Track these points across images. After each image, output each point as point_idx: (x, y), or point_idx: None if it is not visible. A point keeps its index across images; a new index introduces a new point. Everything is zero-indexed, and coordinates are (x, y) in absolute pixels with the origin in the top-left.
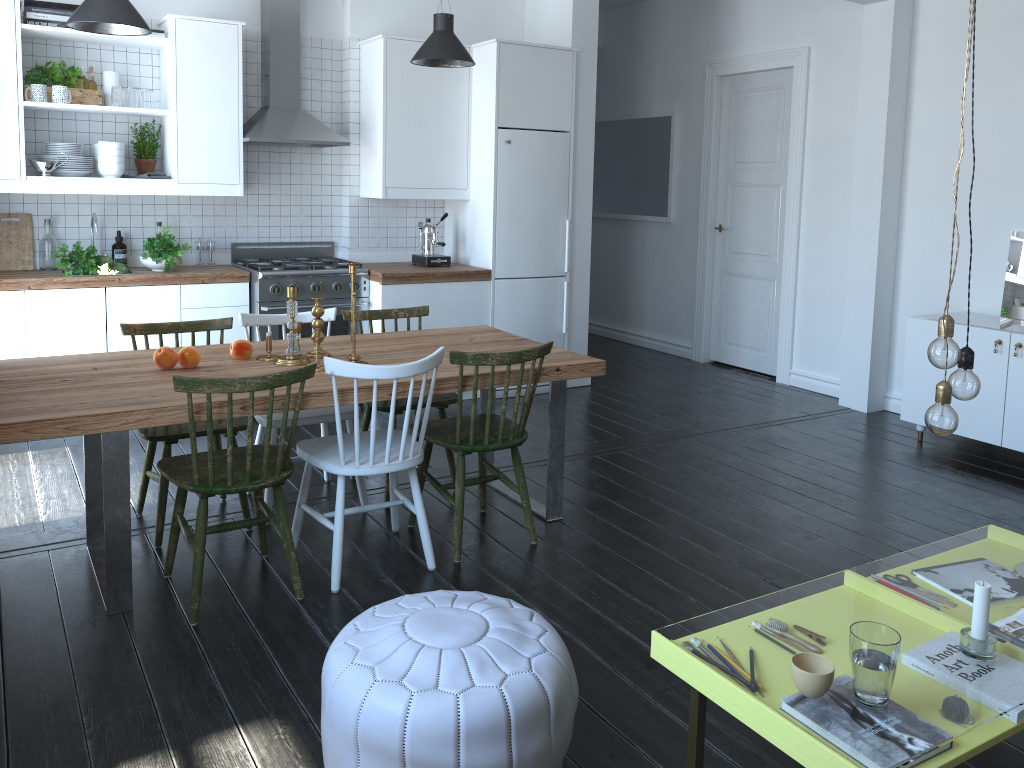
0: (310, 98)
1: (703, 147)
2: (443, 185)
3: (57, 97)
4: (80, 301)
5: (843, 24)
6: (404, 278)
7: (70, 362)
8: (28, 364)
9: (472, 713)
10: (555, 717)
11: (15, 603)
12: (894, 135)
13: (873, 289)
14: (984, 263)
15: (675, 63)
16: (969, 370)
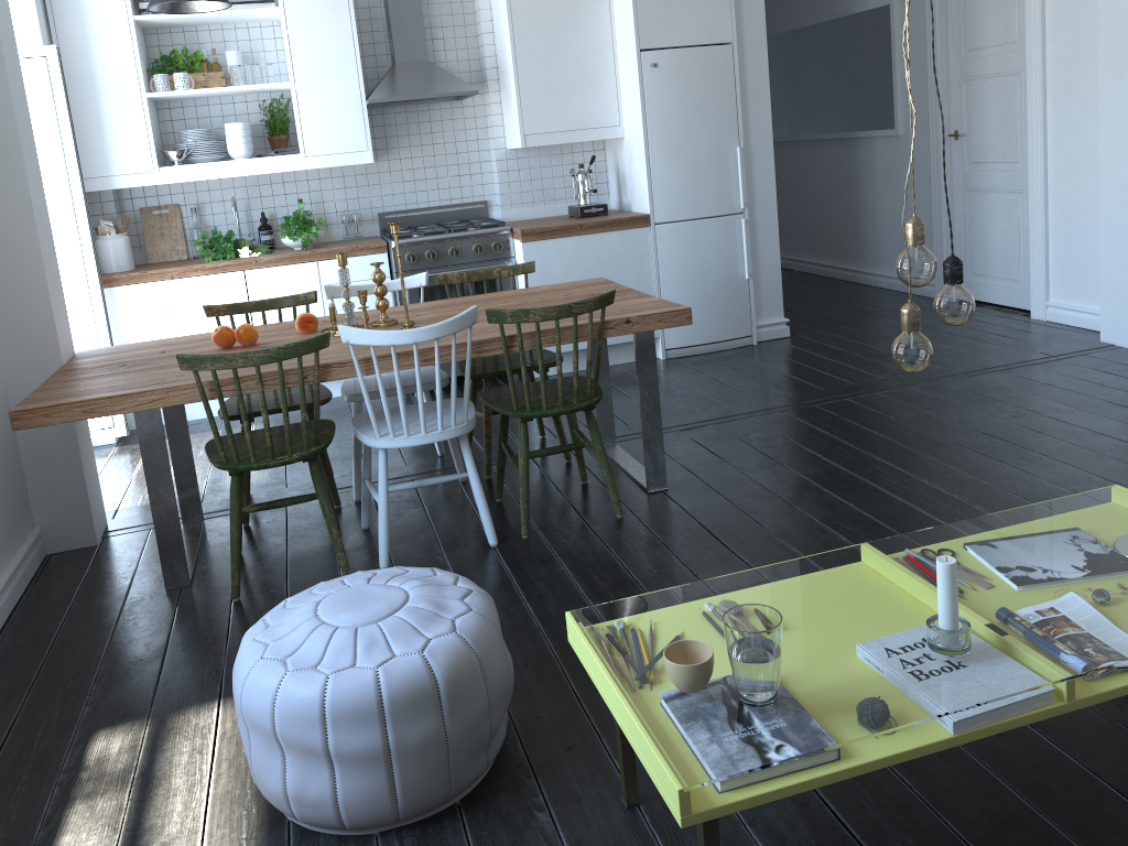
0: (443, 48)
1: (927, 37)
2: (591, 124)
3: (178, 85)
4: (221, 286)
5: None
6: (546, 233)
7: (148, 347)
8: (110, 351)
9: (339, 695)
10: (449, 703)
11: (97, 578)
12: None
13: None
14: None
15: None
16: (956, 286)
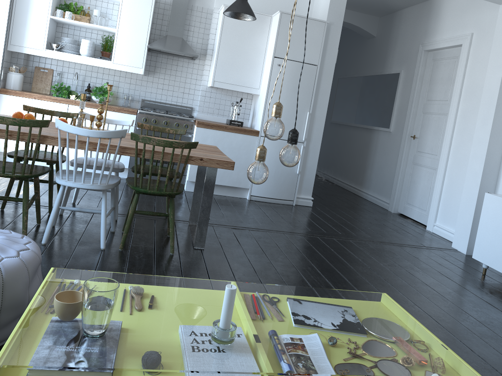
0: (192, 35)
1: (411, 90)
2: (245, 85)
3: (66, 16)
4: (56, 108)
5: (492, 19)
6: (209, 125)
7: None
8: None
9: None
10: None
11: None
12: None
13: (480, 177)
14: None
15: (406, 44)
16: (291, 145)
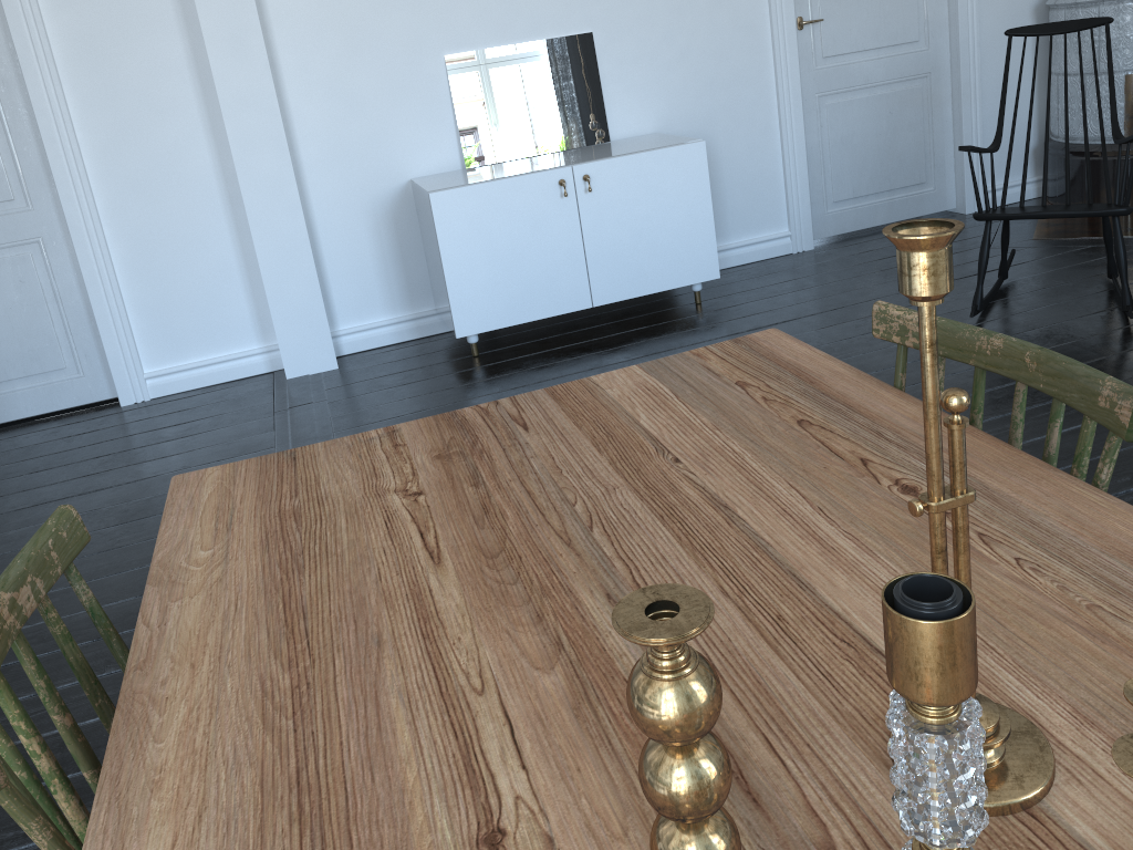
0: None
1: None
2: None
3: None
4: None
5: None
6: None
7: None
8: None
9: None
10: None
11: None
12: None
13: (294, 185)
14: (419, 107)
15: None
16: None
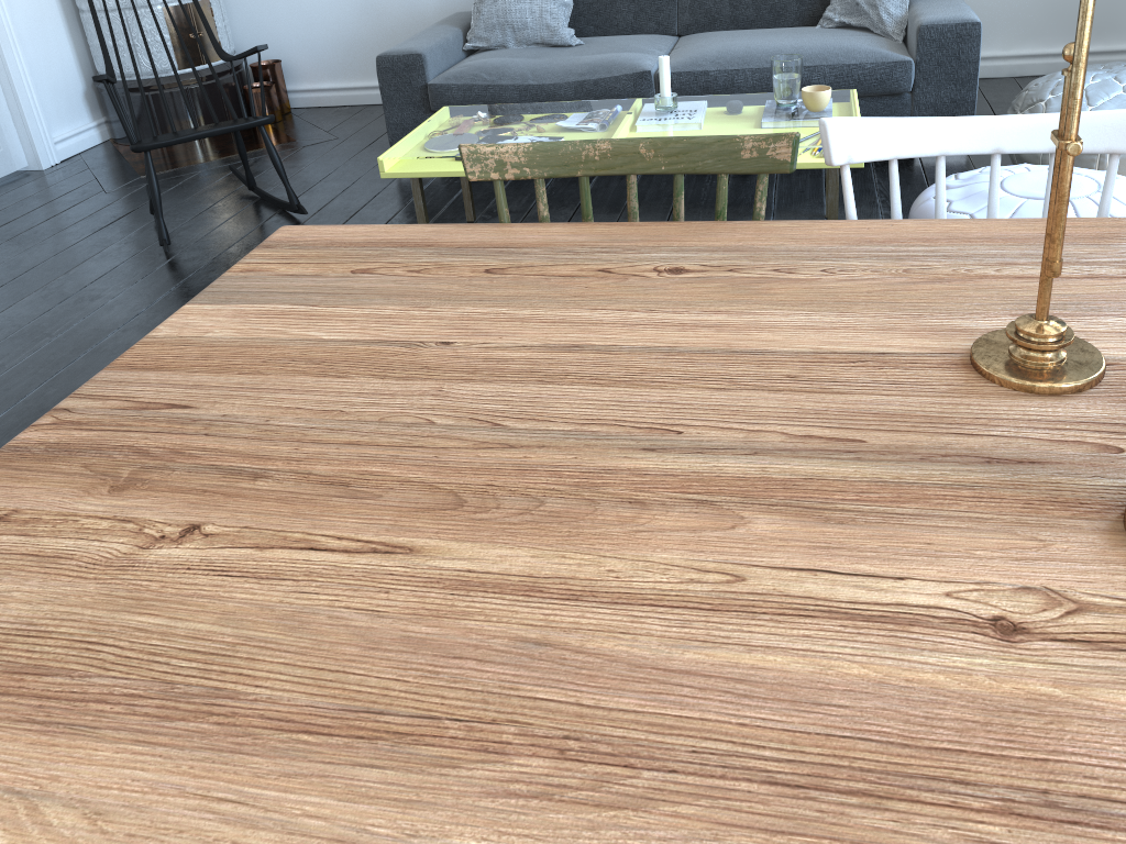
0: None
1: None
2: None
3: None
4: None
5: None
6: None
7: None
8: None
9: None
10: None
11: None
12: None
13: None
14: None
15: None
16: None
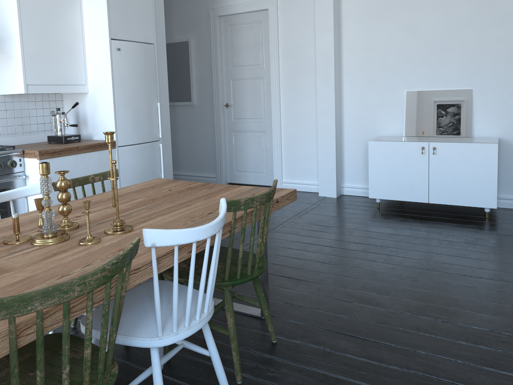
0: None
1: (212, 58)
2: (69, 82)
3: None
4: None
5: None
6: (56, 153)
7: None
8: None
9: None
10: None
11: None
12: (336, 44)
13: (334, 129)
14: (390, 109)
15: (187, 9)
16: None
